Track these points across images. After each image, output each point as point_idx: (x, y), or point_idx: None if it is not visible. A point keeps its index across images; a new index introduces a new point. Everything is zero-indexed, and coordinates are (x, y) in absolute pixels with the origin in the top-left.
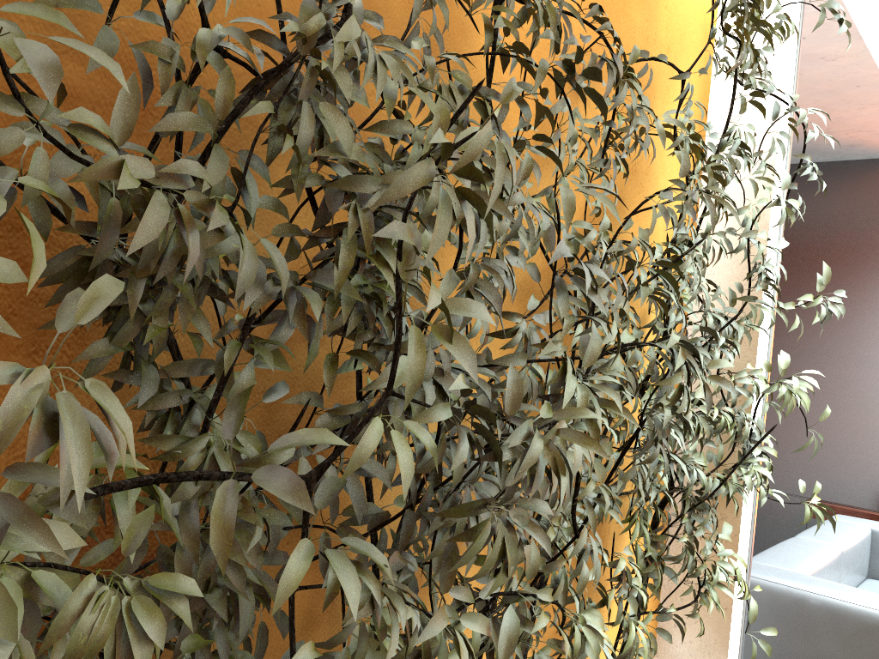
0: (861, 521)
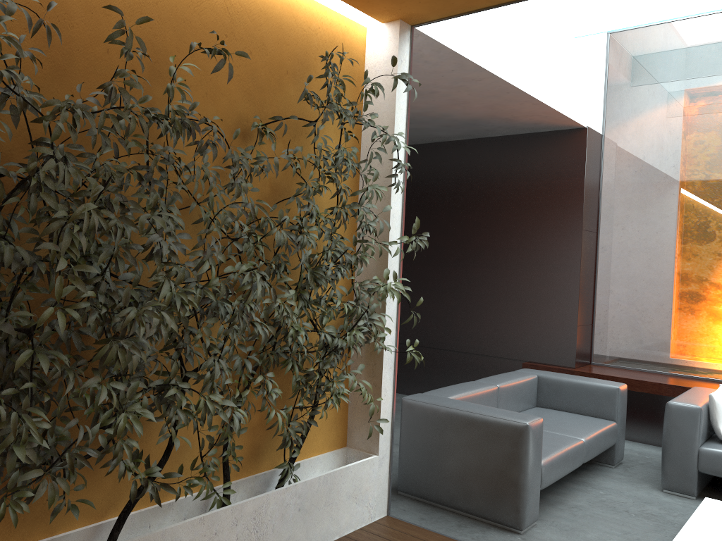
0: (534, 371)
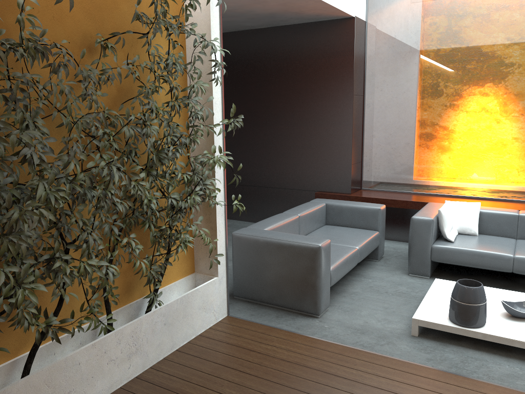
0: (323, 200)
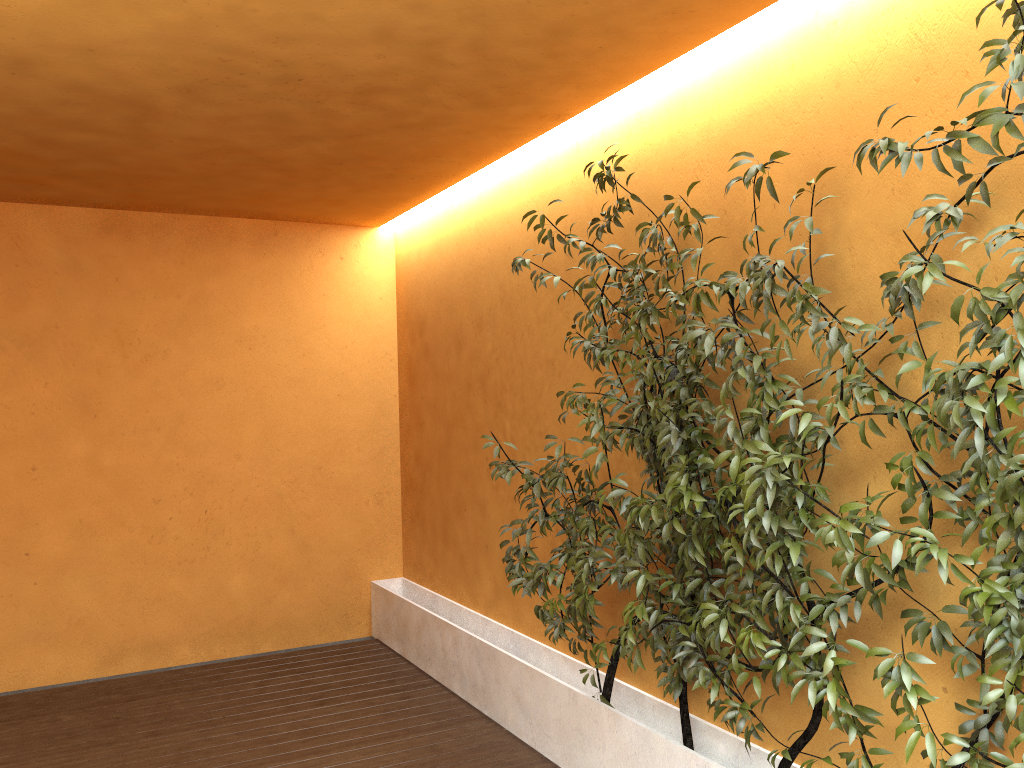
0: None
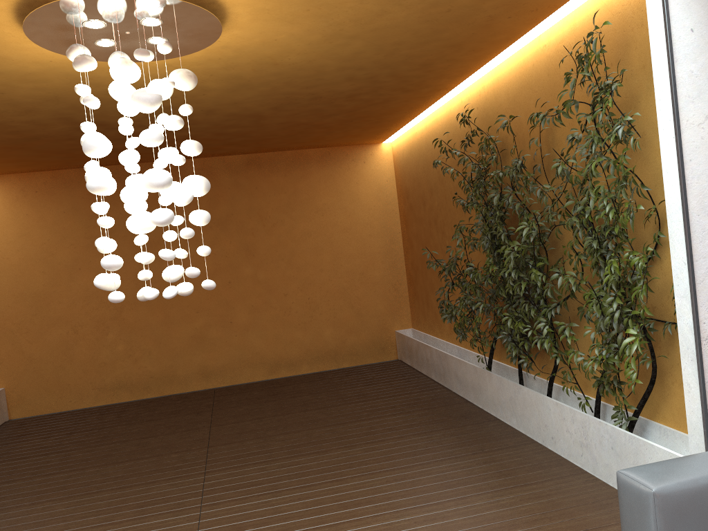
0: None
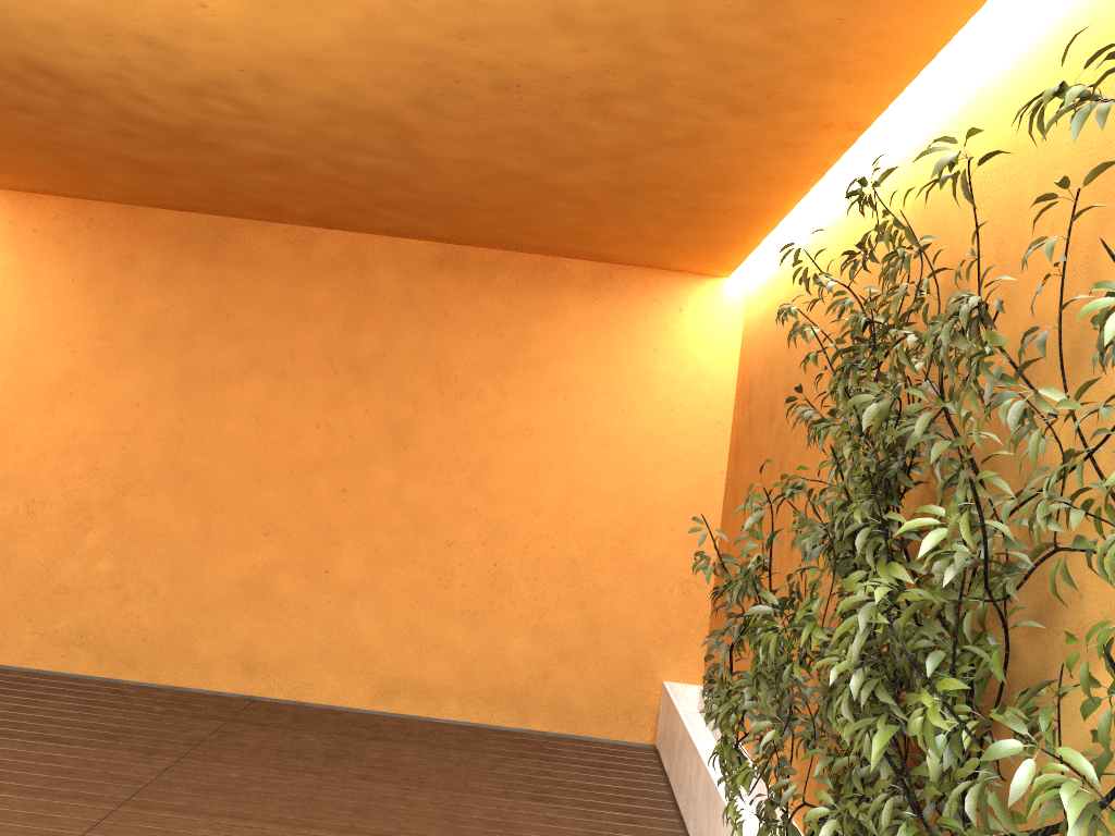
0: None
